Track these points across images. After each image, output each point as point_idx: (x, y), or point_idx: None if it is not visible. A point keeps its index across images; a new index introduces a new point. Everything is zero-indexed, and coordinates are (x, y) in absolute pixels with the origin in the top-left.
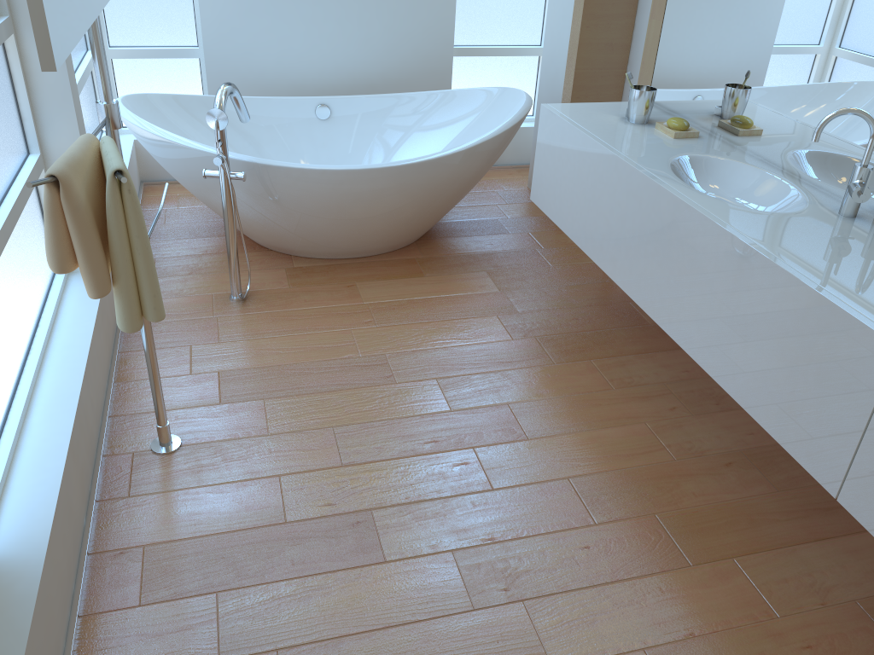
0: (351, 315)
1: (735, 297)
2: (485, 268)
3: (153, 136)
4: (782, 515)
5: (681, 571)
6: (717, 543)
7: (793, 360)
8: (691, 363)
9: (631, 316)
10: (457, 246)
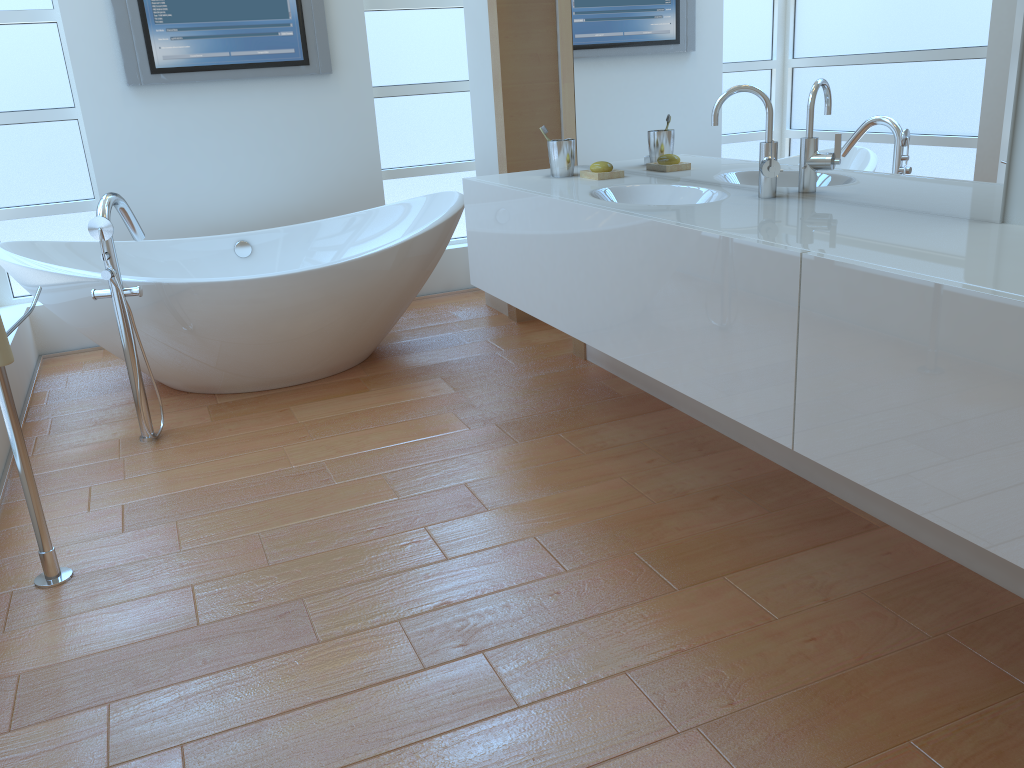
0: (283, 435)
1: (661, 283)
2: (438, 375)
3: (36, 271)
4: (776, 531)
5: (665, 597)
6: (705, 566)
7: (723, 320)
8: (670, 421)
9: (602, 392)
10: (407, 361)
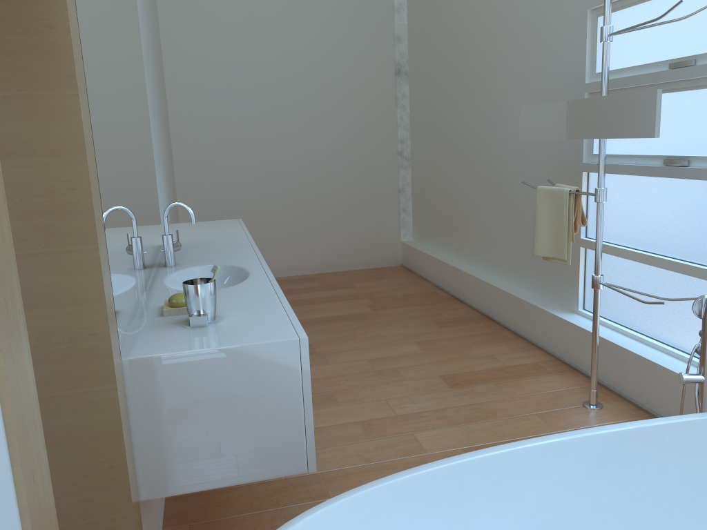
0: None
1: None
2: None
3: None
4: None
5: None
6: None
7: None
8: None
9: None
10: None
